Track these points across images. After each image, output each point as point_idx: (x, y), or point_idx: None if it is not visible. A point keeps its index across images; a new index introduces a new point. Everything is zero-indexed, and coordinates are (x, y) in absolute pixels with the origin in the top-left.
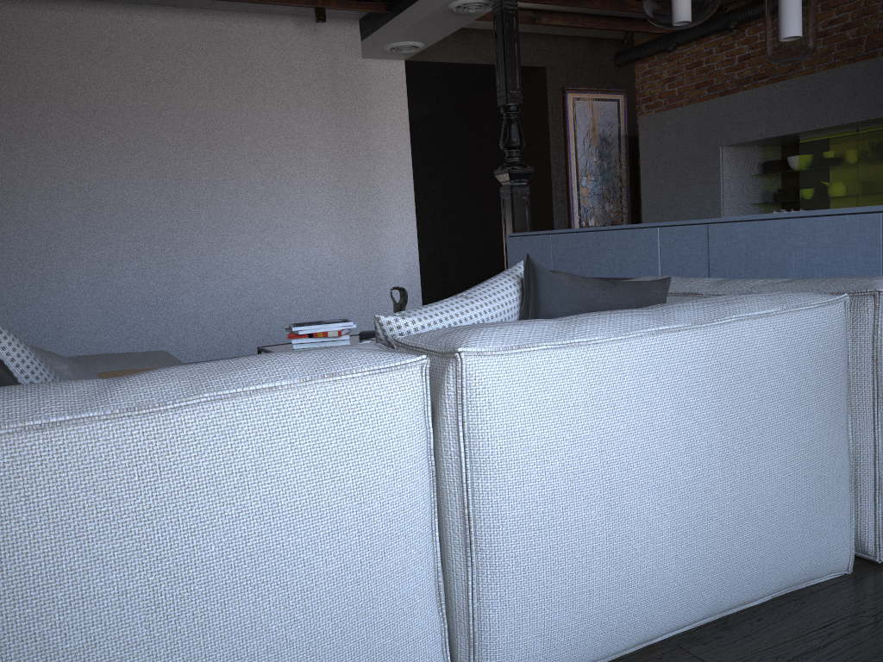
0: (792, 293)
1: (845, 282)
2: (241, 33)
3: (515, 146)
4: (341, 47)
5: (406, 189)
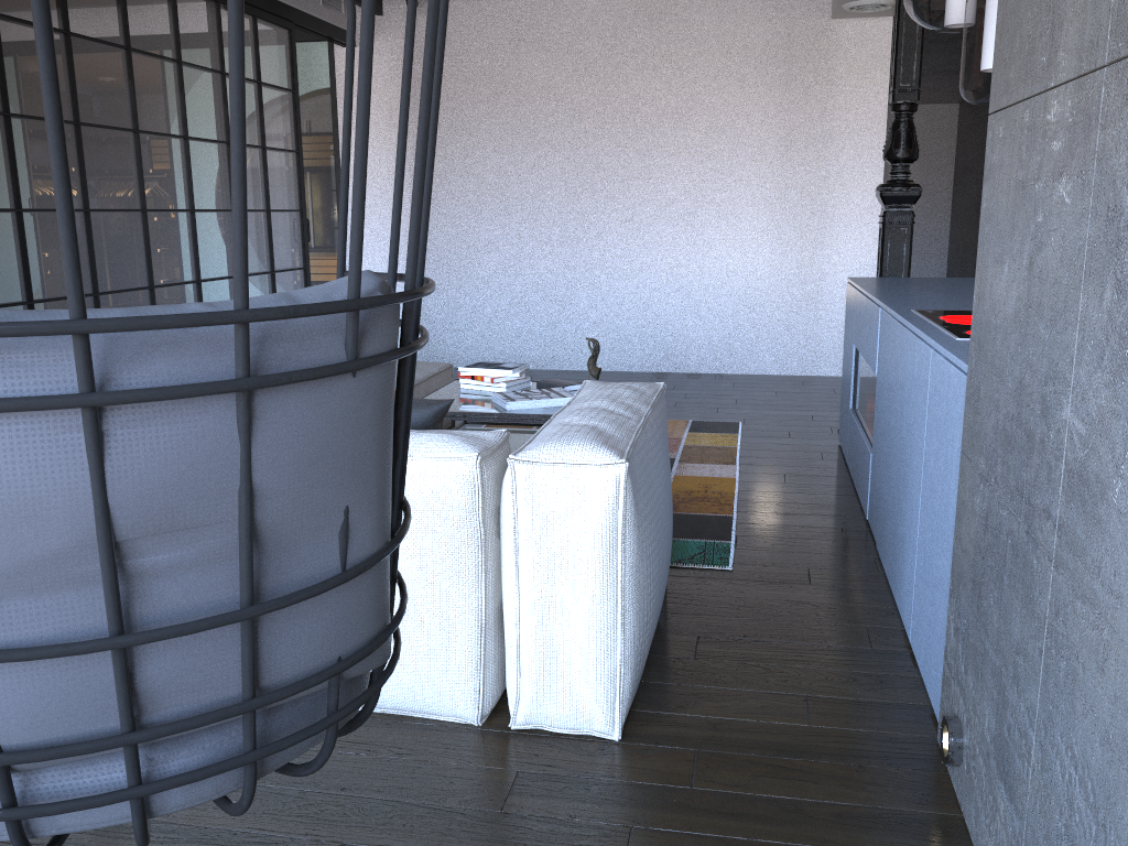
0: (441, 441)
1: (545, 440)
2: (679, 2)
3: (896, 159)
4: (802, 7)
5: (871, 189)
